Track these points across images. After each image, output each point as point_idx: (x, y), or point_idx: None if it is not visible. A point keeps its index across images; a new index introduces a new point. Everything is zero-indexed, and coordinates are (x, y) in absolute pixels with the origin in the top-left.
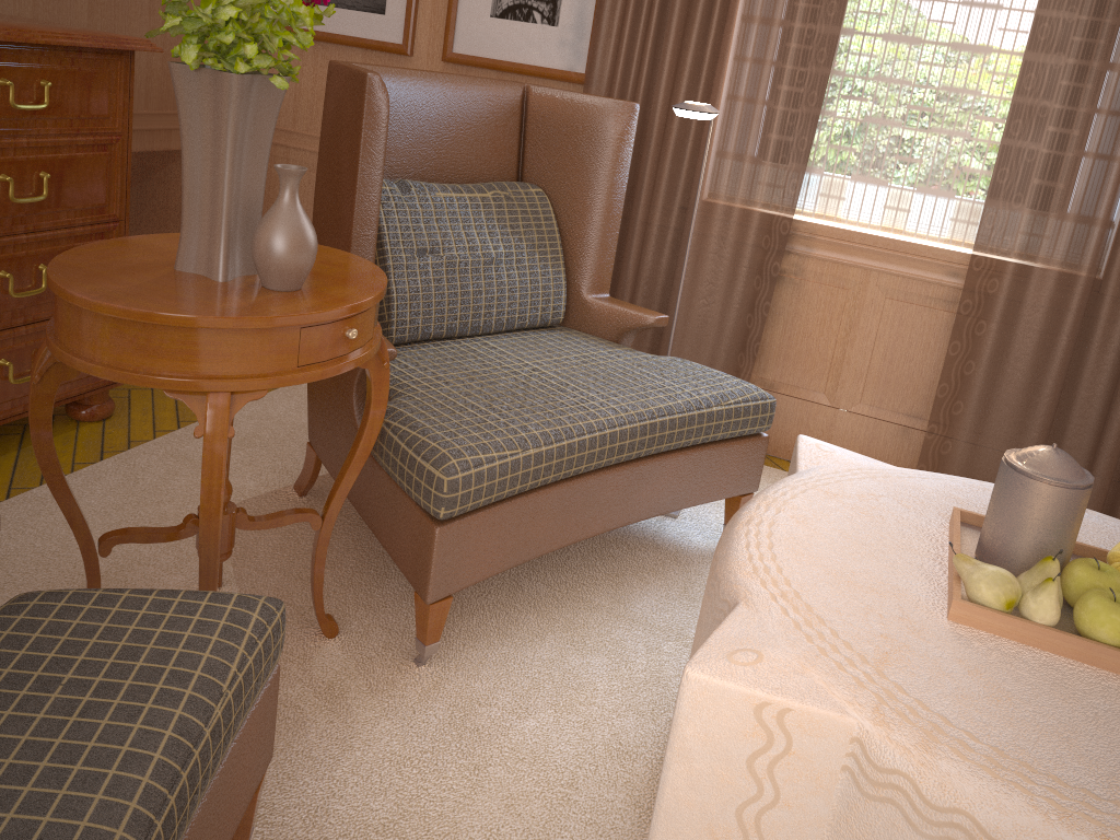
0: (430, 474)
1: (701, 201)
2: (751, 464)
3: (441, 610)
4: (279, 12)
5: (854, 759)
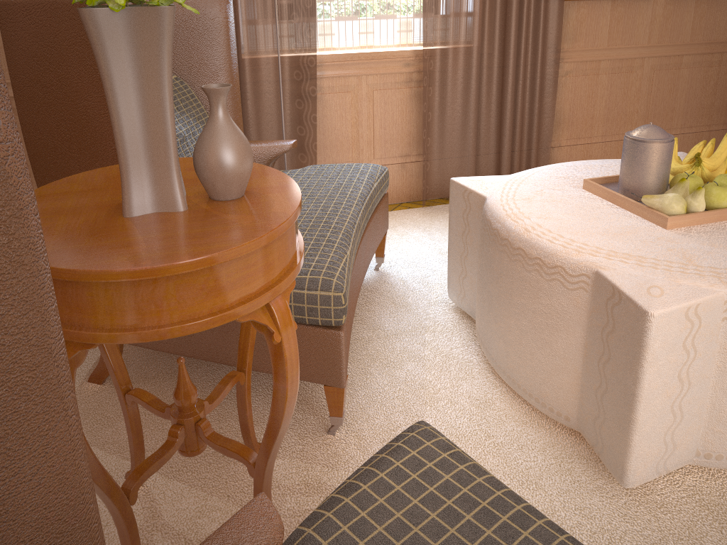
0: (325, 297)
1: (249, 59)
2: (386, 213)
3: (346, 388)
4: None
5: None
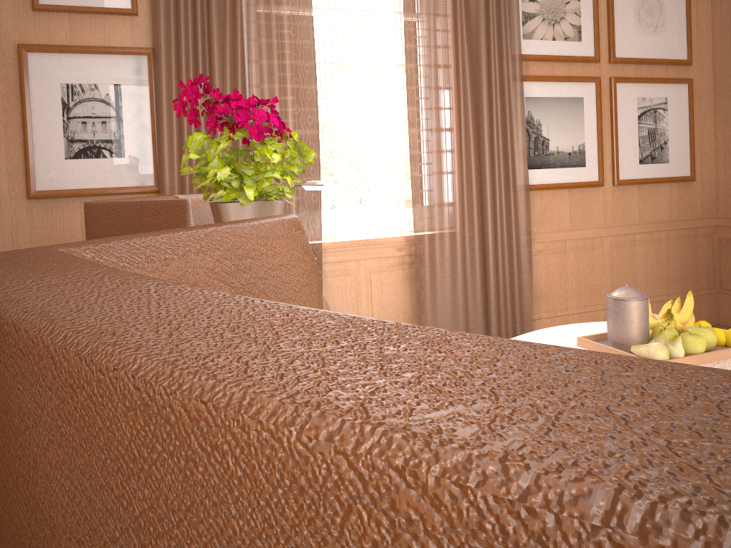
0: None
1: None
2: None
3: None
4: (285, 153)
5: None
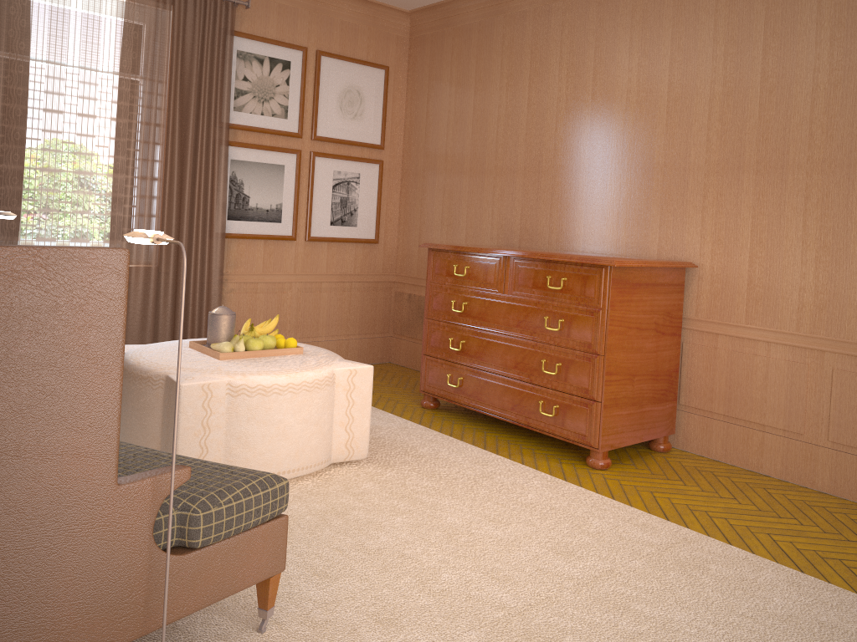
0: None
1: None
2: None
3: None
4: None
5: (229, 389)
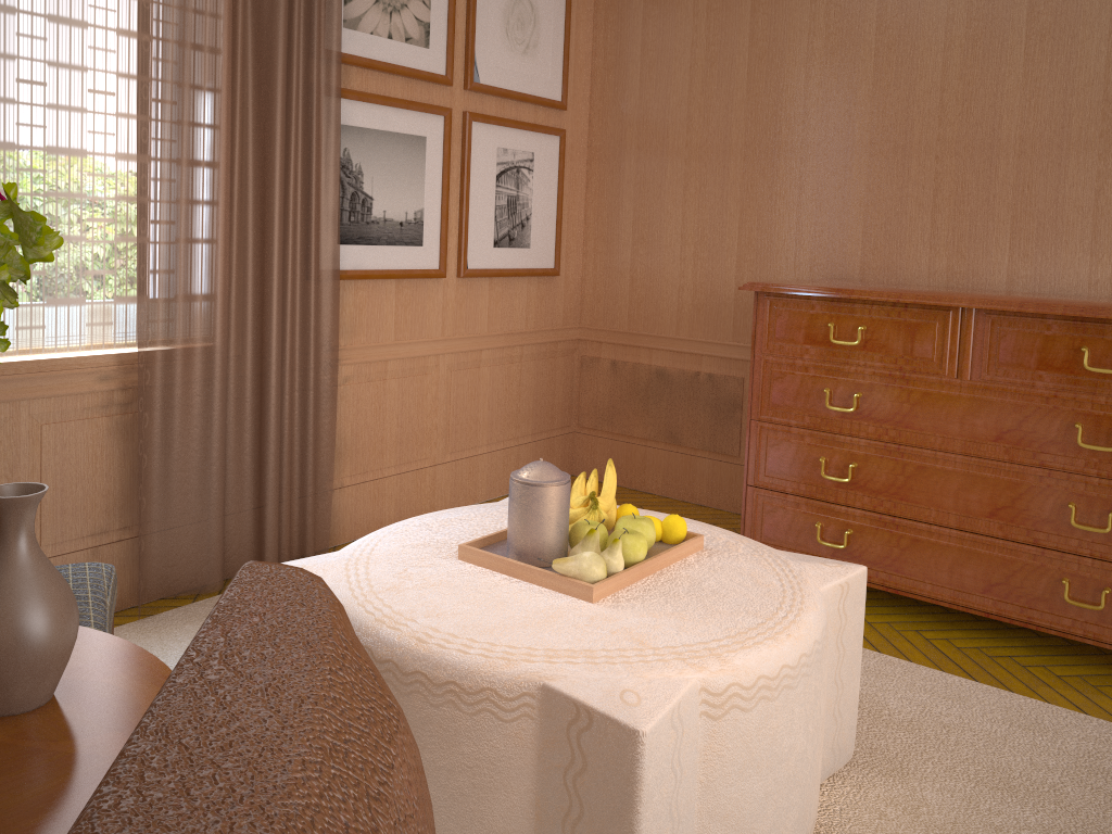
0: None
1: None
2: None
3: None
4: None
5: (704, 702)
